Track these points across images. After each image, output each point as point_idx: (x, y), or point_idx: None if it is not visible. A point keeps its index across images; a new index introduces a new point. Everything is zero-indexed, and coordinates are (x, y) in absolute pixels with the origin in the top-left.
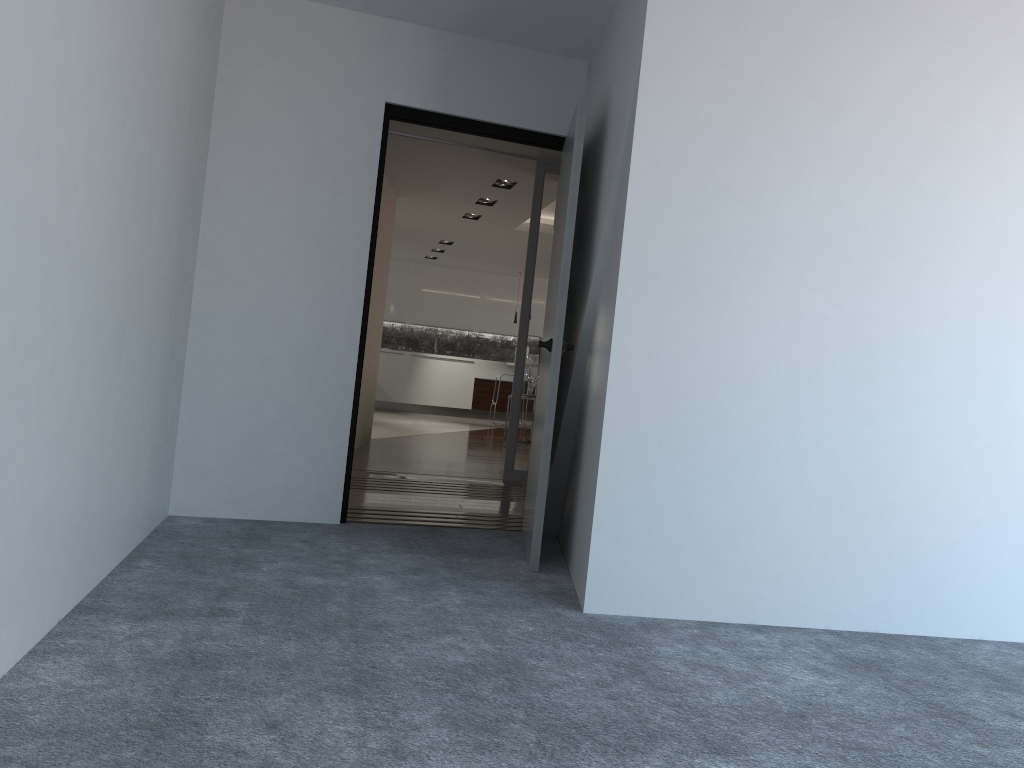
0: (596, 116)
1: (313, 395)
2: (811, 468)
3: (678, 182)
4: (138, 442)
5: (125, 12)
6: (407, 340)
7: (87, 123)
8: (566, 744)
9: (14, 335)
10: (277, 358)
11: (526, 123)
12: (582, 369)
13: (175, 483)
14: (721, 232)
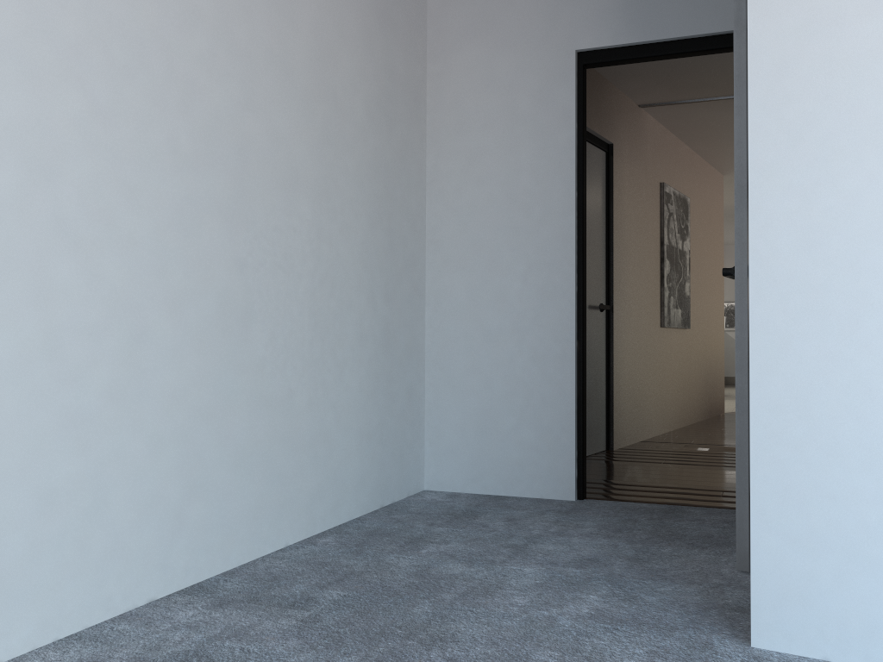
0: None
1: (536, 366)
2: None
3: None
4: (323, 420)
5: None
6: None
7: (79, 96)
8: None
9: None
10: (500, 331)
11: (732, 24)
12: None
13: (426, 459)
14: None
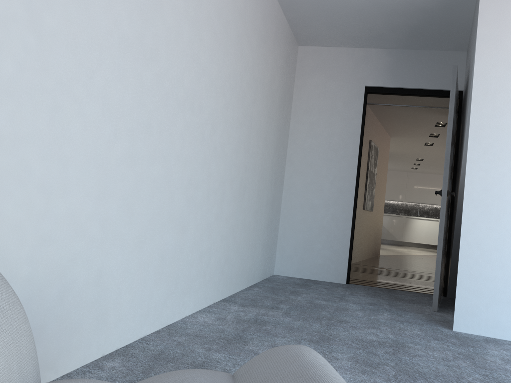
0: (467, 76)
1: (333, 222)
2: None
3: (500, 98)
4: (255, 237)
5: (241, 56)
6: (404, 210)
7: (223, 99)
8: (409, 379)
9: (189, 178)
10: (318, 205)
11: (434, 86)
12: (462, 206)
13: (276, 260)
14: None
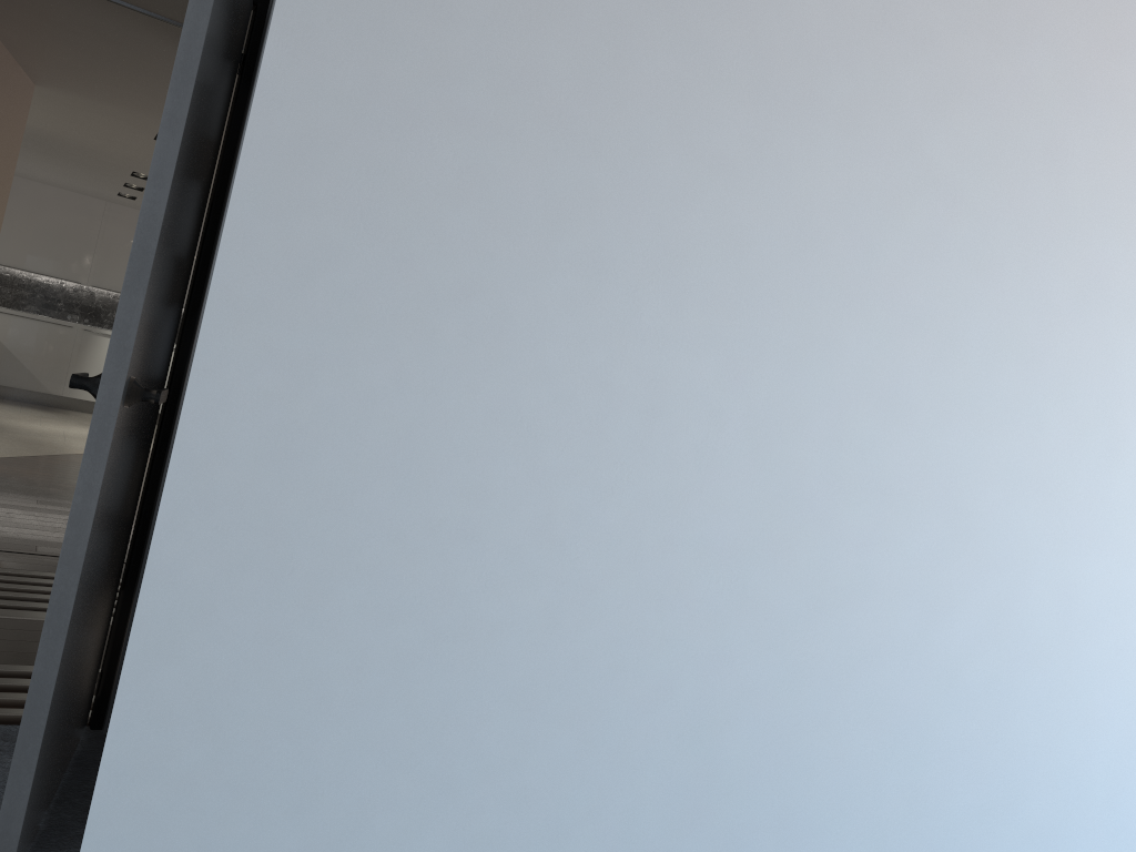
0: None
1: None
2: (648, 740)
3: (410, 41)
4: None
5: None
6: (83, 308)
7: None
8: None
9: None
10: None
11: None
12: None
13: None
14: (505, 184)
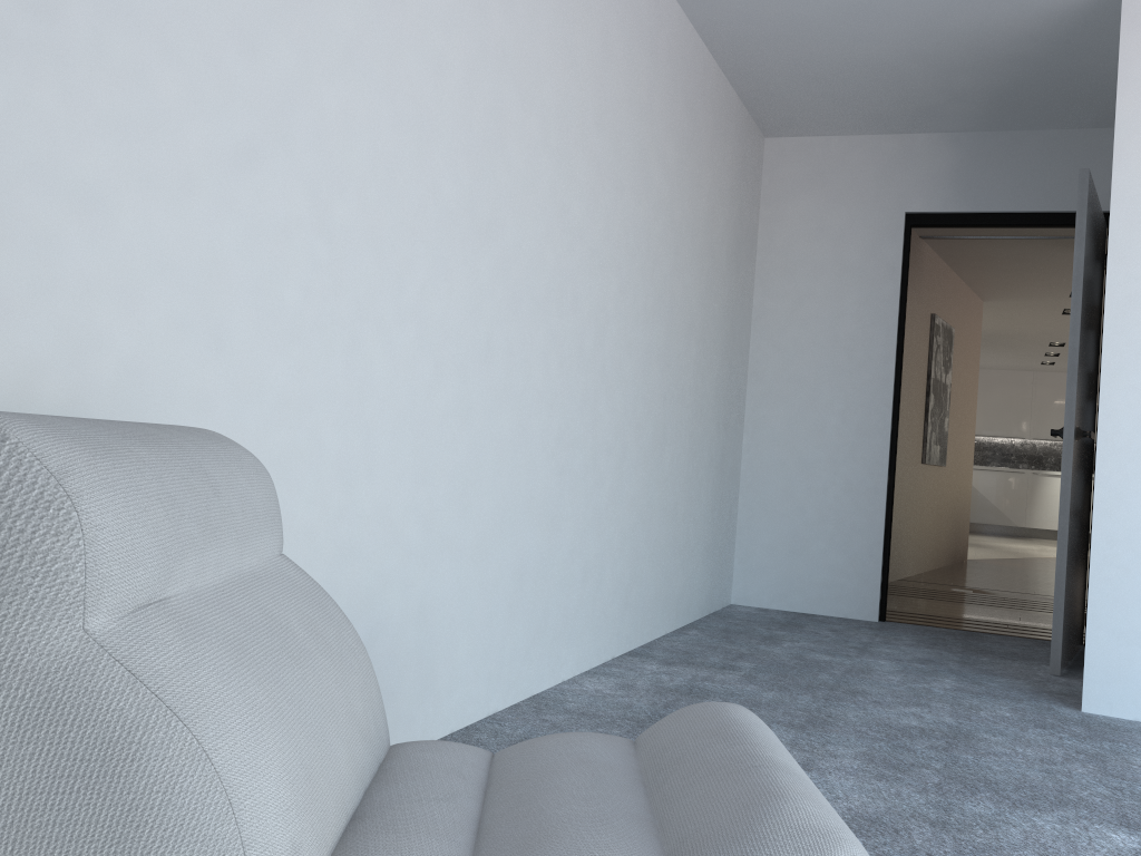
0: None
1: (848, 496)
2: None
3: None
4: (688, 530)
5: (648, 189)
6: (1028, 457)
7: (616, 277)
8: (964, 790)
9: (560, 431)
10: (815, 462)
11: (1052, 205)
12: None
13: (735, 575)
14: None
